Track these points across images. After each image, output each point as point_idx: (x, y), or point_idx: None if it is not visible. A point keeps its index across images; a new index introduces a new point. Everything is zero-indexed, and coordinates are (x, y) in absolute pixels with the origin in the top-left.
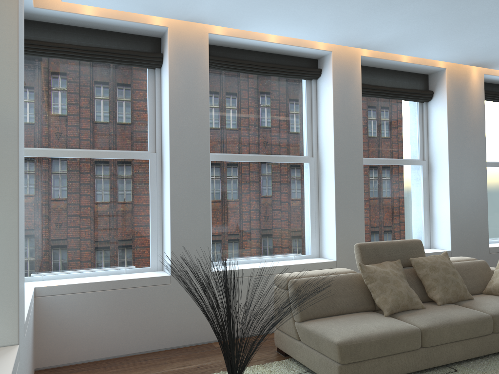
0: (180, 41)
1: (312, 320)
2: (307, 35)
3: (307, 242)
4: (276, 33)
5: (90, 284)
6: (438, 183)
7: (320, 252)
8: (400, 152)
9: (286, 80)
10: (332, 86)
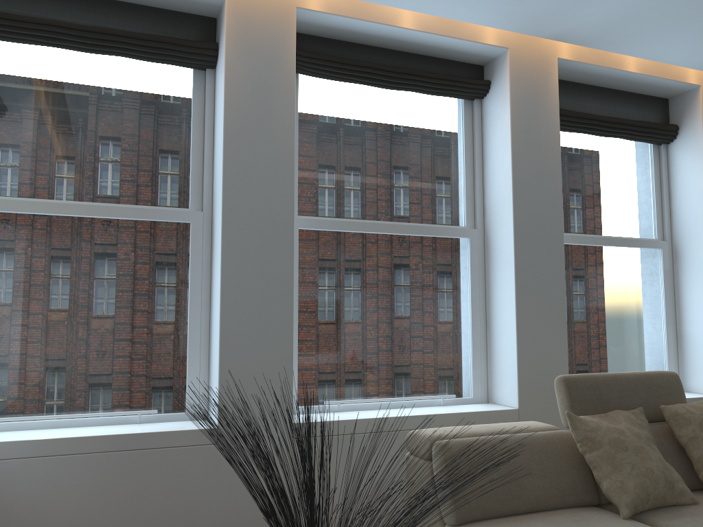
0: (246, 18)
1: (478, 523)
2: (466, 12)
3: (466, 375)
4: (412, 8)
5: (65, 441)
6: (692, 279)
7: (490, 393)
8: (624, 225)
9: (430, 98)
10: (509, 107)
